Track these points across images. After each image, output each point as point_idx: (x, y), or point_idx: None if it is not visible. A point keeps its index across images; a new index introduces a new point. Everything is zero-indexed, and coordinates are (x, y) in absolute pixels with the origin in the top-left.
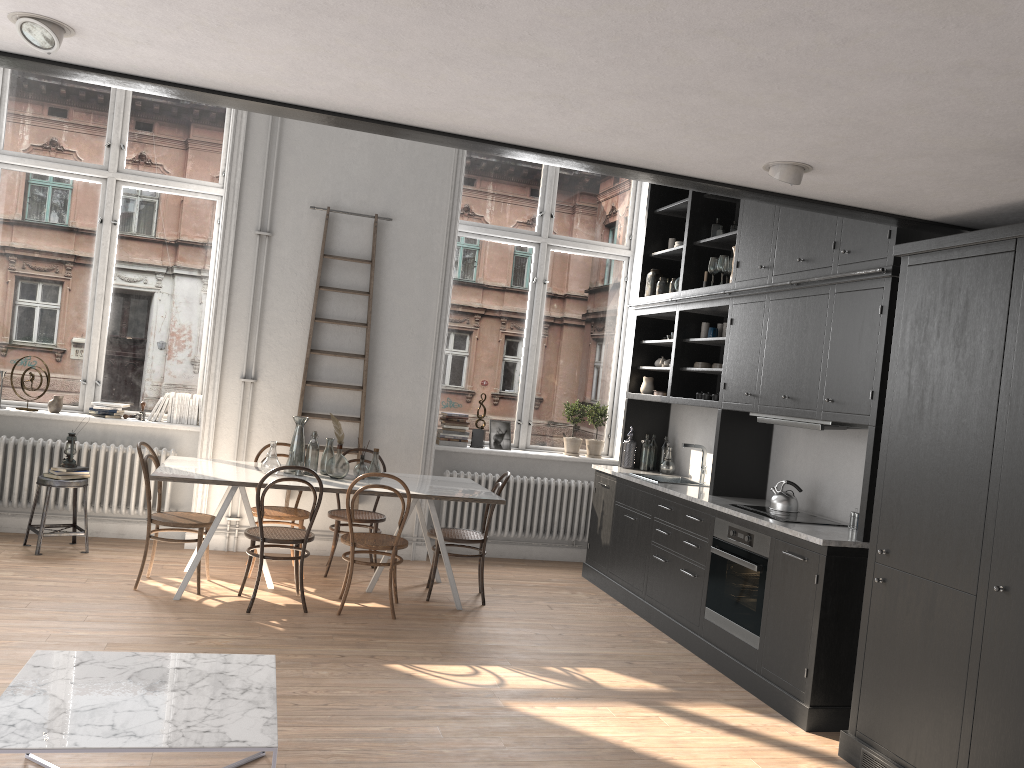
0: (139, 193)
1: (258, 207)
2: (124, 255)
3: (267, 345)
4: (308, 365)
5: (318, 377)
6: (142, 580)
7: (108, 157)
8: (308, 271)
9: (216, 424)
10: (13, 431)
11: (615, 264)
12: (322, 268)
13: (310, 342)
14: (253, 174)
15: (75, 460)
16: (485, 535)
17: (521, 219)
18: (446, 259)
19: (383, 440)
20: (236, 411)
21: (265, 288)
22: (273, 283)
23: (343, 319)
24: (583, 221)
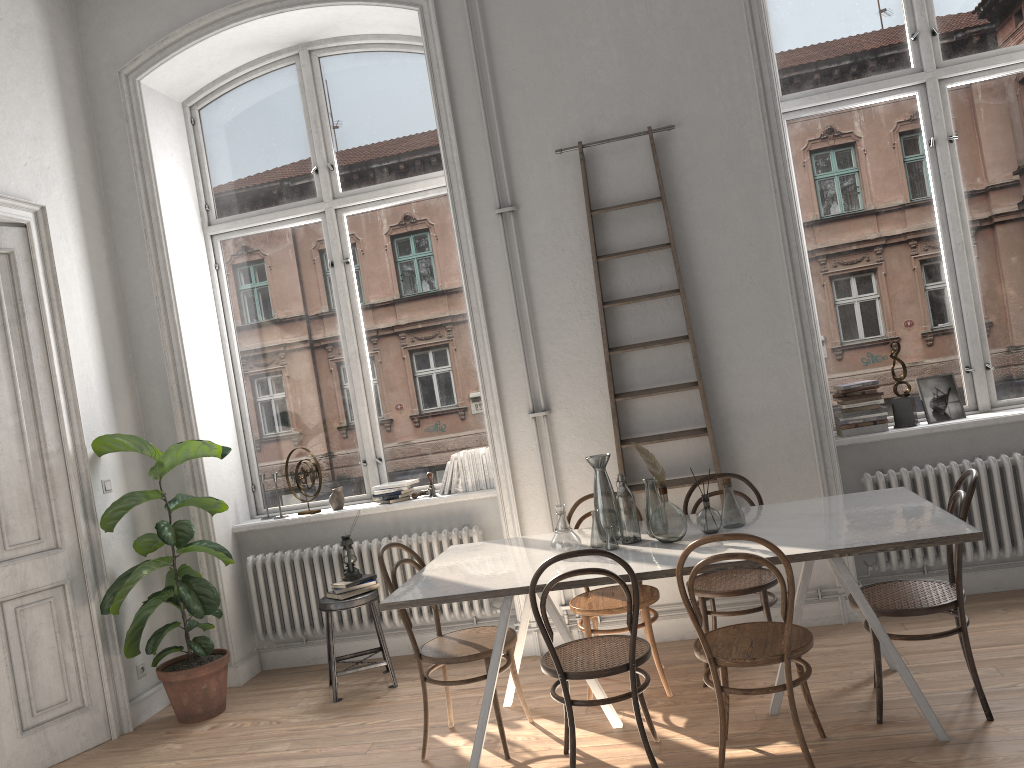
0: (363, 216)
1: (490, 178)
2: (367, 297)
3: (551, 359)
4: (613, 371)
5: (631, 384)
6: (441, 736)
7: (319, 185)
8: (578, 241)
9: (515, 483)
10: (300, 542)
11: None
12: (595, 231)
13: (605, 339)
14: (472, 136)
15: (367, 565)
16: (958, 593)
17: (882, 58)
18: (773, 155)
19: (750, 452)
20: (535, 459)
21: (528, 283)
22: (536, 273)
23: (644, 293)
24: (991, 21)
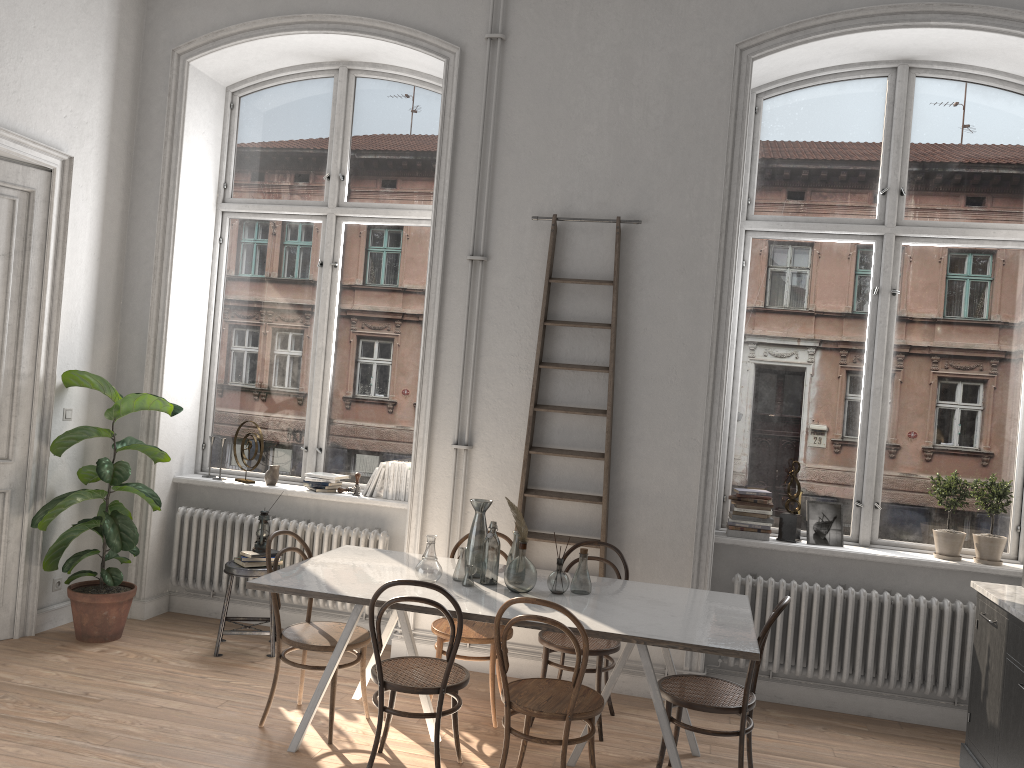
0: (360, 228)
1: (471, 226)
2: (345, 301)
3: (484, 401)
4: (535, 426)
5: (548, 441)
6: (286, 709)
7: (328, 191)
8: (533, 302)
9: (425, 502)
10: (230, 505)
11: (1017, 255)
12: (551, 296)
13: (533, 395)
14: (464, 185)
15: (281, 541)
16: (743, 701)
17: (851, 203)
18: (722, 269)
19: (638, 528)
20: (448, 486)
21: (480, 328)
22: (490, 321)
23: (579, 362)
24: (956, 195)
